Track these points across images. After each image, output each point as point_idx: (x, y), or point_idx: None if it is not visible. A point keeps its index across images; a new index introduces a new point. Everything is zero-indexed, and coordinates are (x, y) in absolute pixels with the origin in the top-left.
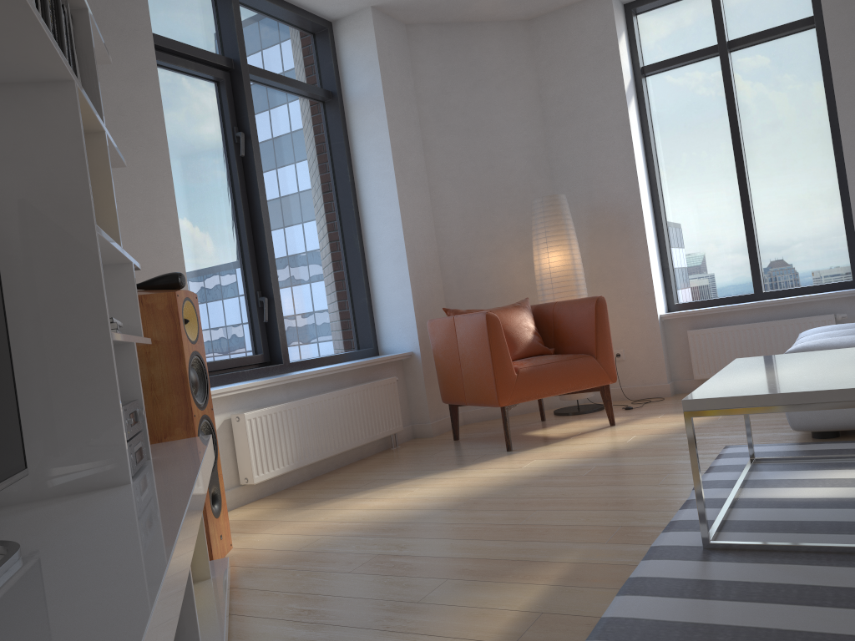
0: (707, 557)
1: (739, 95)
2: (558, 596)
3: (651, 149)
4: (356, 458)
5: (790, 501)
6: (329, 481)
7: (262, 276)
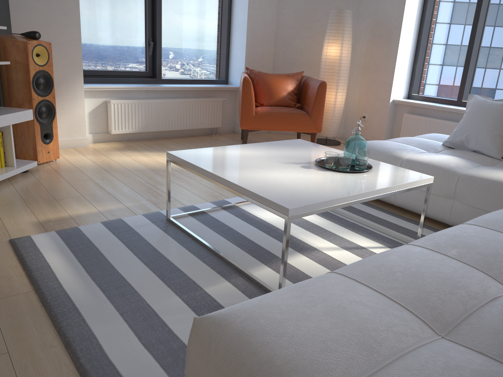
0: (157, 222)
1: None
2: (90, 215)
3: None
4: (187, 135)
5: (247, 215)
6: (156, 142)
7: (154, 30)
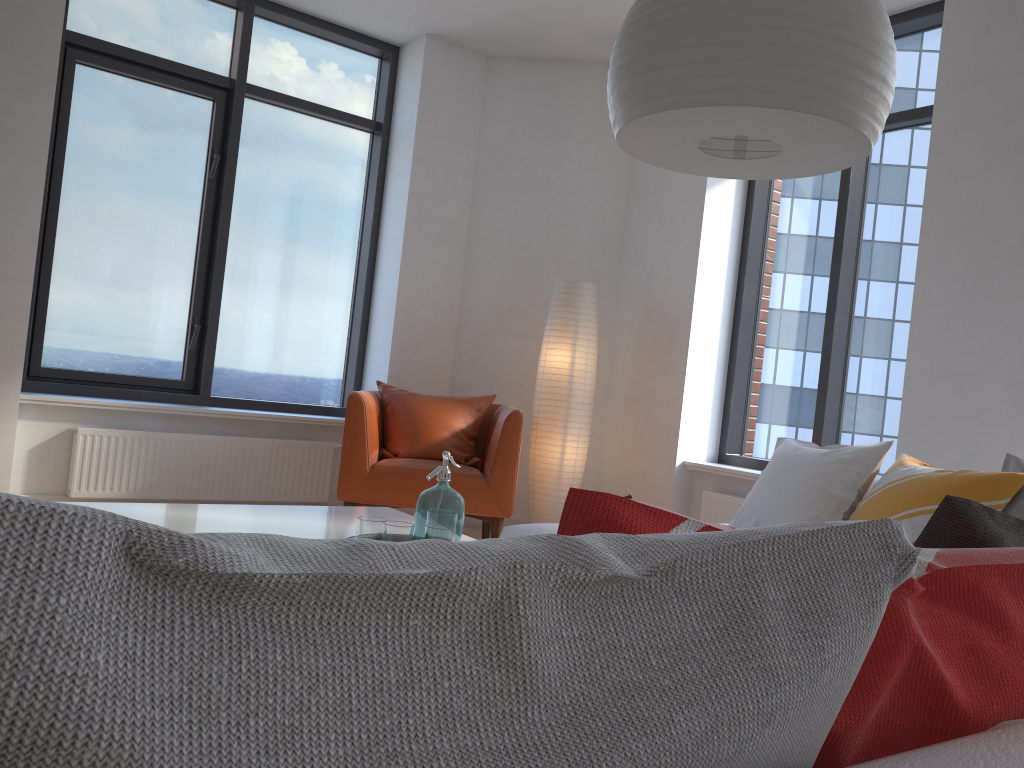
0: None
1: (866, 195)
2: None
3: (747, 248)
4: None
5: None
6: None
7: (207, 303)
